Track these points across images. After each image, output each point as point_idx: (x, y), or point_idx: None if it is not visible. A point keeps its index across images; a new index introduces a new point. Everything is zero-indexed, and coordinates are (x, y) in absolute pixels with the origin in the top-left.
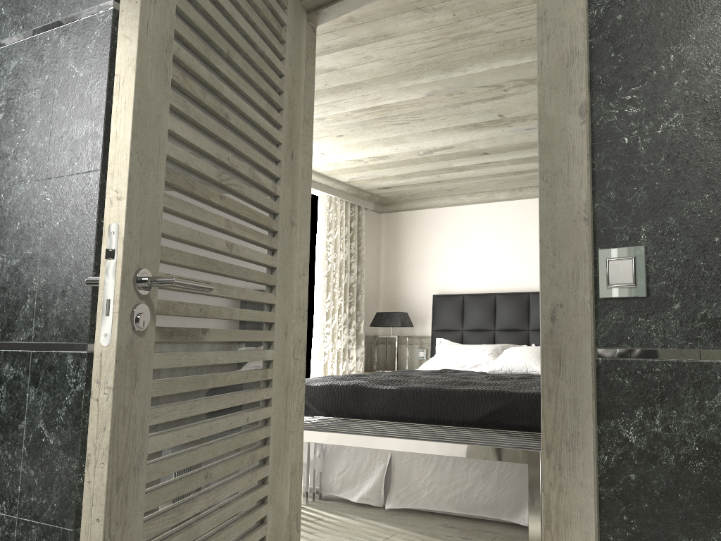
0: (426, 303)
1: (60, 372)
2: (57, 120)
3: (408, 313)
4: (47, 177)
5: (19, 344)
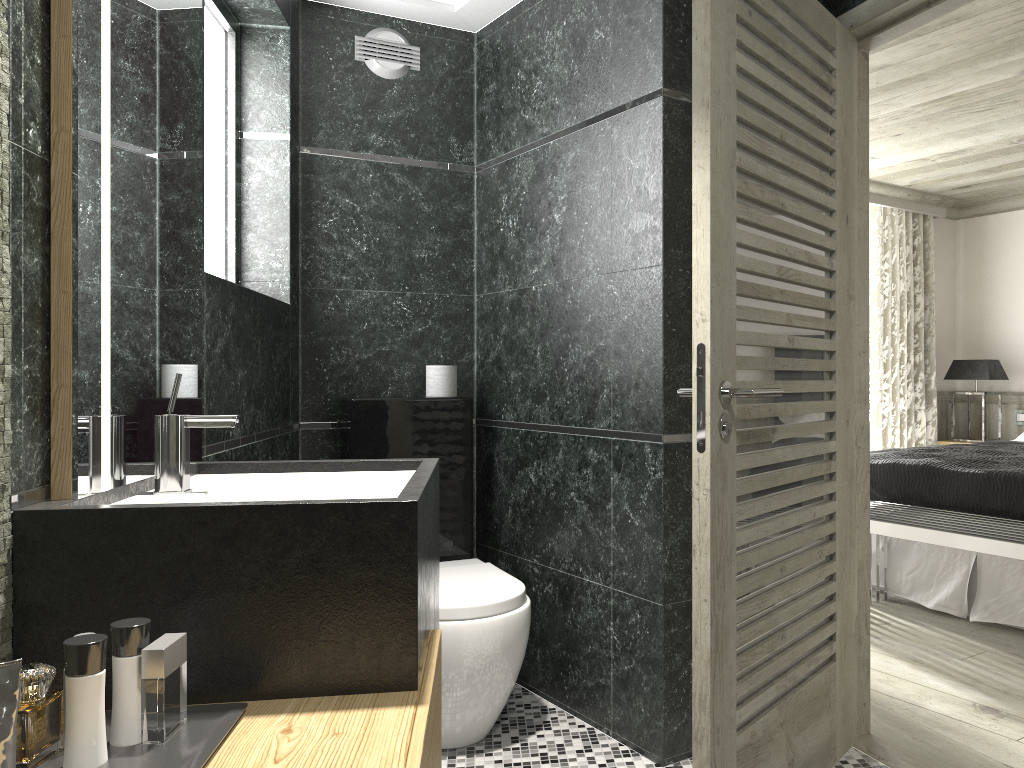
0: None
1: (639, 460)
2: (617, 213)
3: (1000, 359)
4: (612, 271)
5: (600, 431)
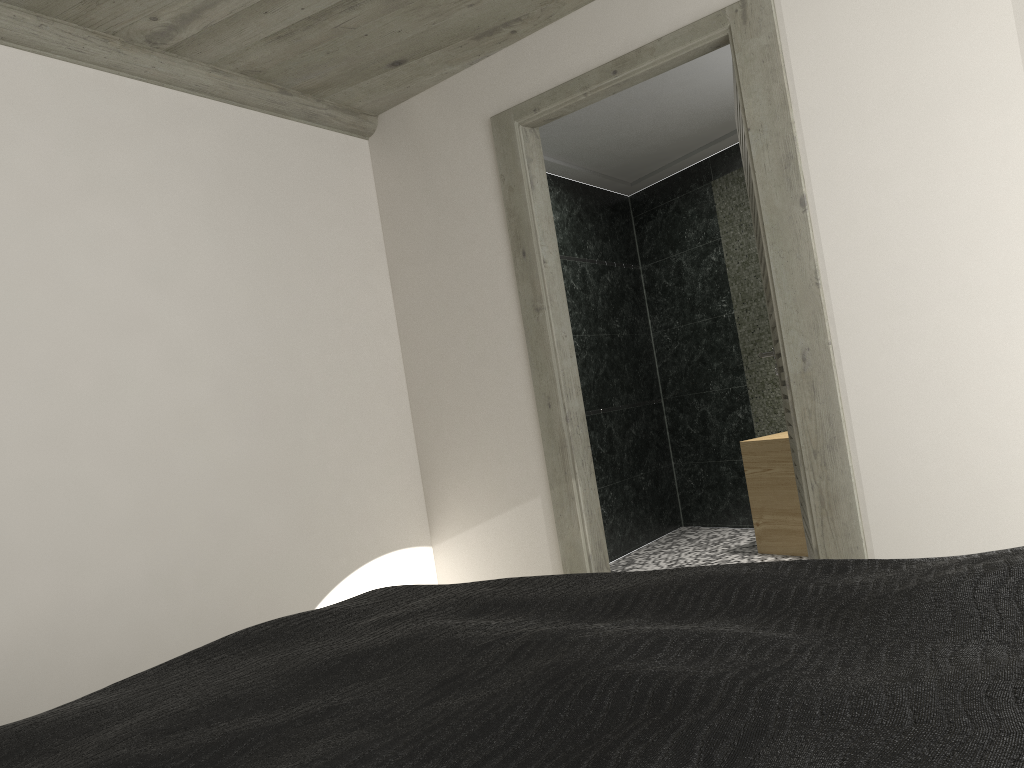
0: None
1: None
2: None
3: None
4: None
5: None
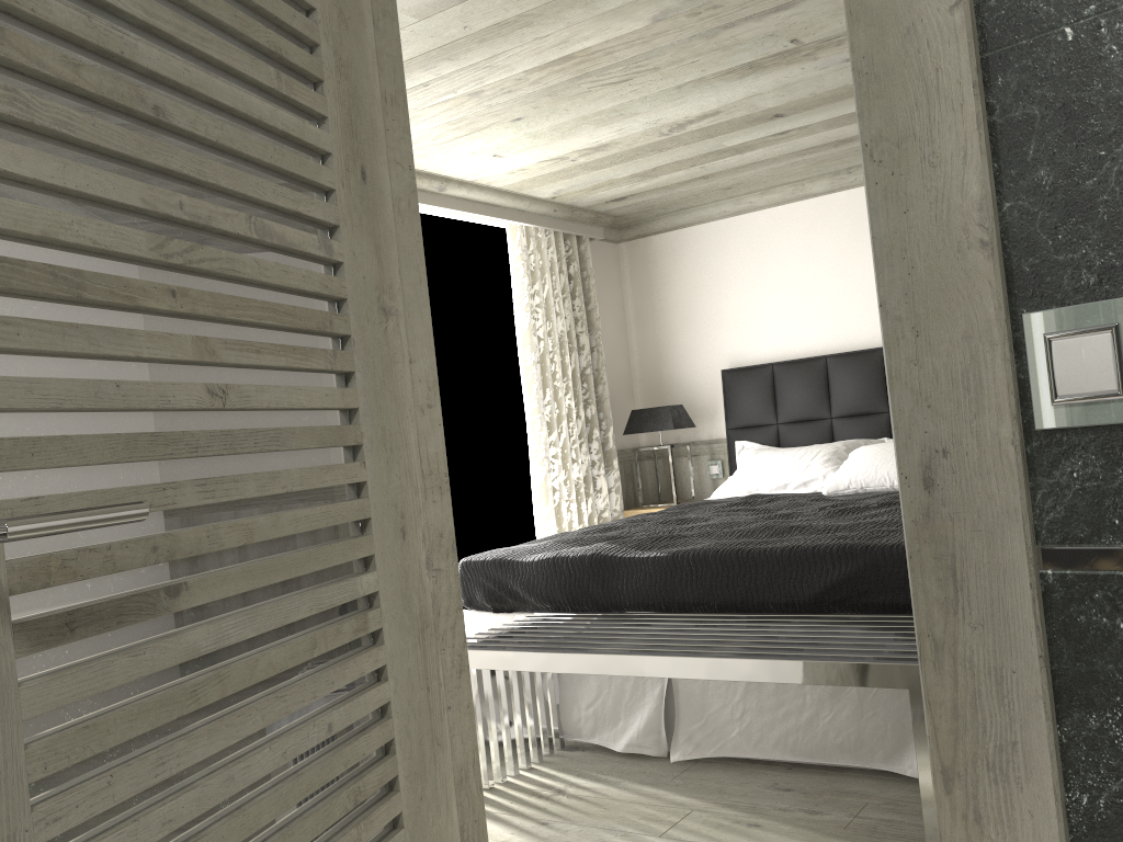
0: (712, 386)
1: None
2: None
3: (685, 404)
4: None
5: None
